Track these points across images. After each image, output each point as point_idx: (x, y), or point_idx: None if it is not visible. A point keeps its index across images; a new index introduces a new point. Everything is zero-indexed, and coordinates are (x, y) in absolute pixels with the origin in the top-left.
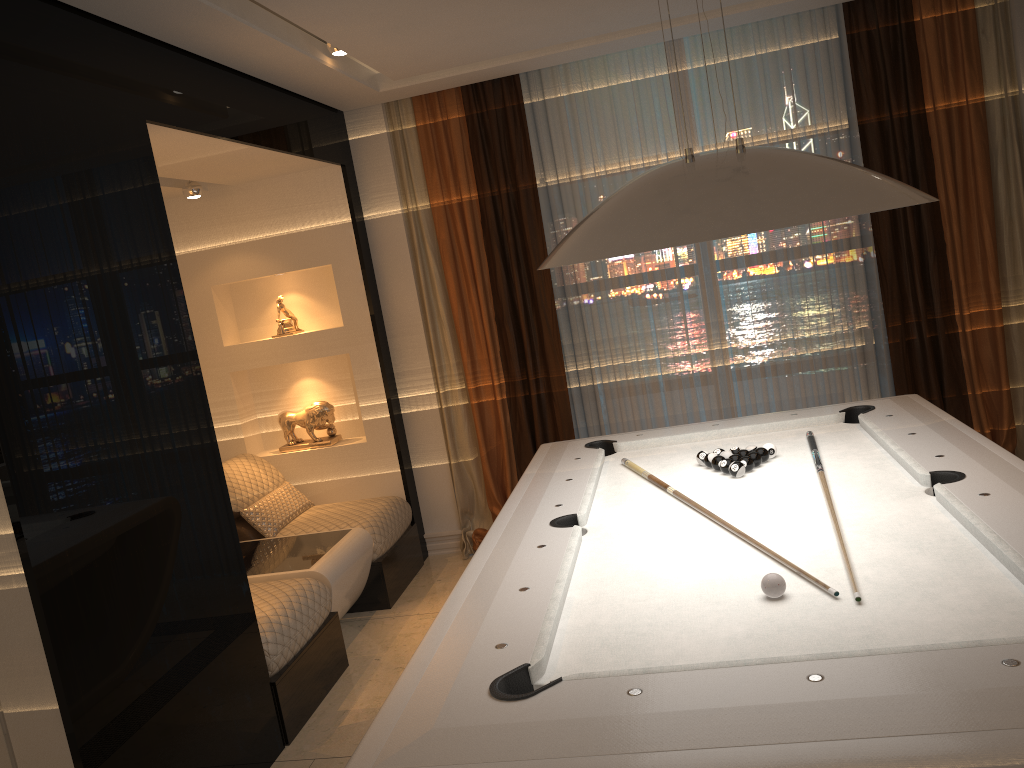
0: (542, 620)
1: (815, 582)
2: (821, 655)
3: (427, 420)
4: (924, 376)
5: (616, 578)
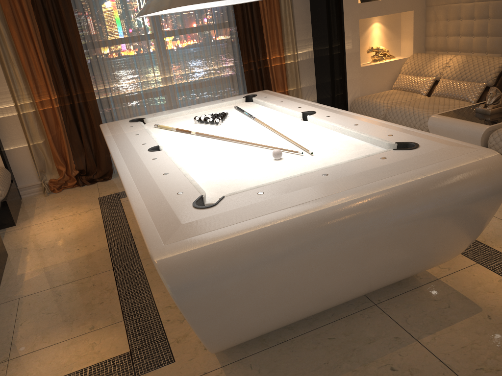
0: (189, 181)
1: (291, 151)
2: (320, 168)
3: (11, 122)
4: (257, 86)
5: (201, 165)
